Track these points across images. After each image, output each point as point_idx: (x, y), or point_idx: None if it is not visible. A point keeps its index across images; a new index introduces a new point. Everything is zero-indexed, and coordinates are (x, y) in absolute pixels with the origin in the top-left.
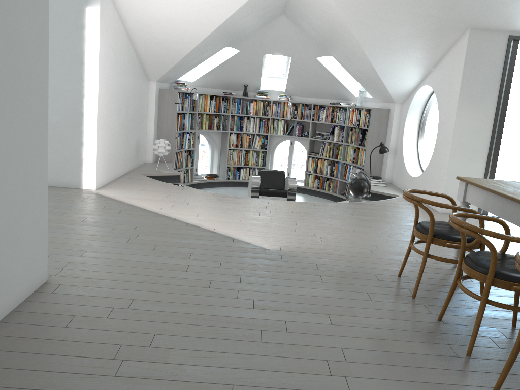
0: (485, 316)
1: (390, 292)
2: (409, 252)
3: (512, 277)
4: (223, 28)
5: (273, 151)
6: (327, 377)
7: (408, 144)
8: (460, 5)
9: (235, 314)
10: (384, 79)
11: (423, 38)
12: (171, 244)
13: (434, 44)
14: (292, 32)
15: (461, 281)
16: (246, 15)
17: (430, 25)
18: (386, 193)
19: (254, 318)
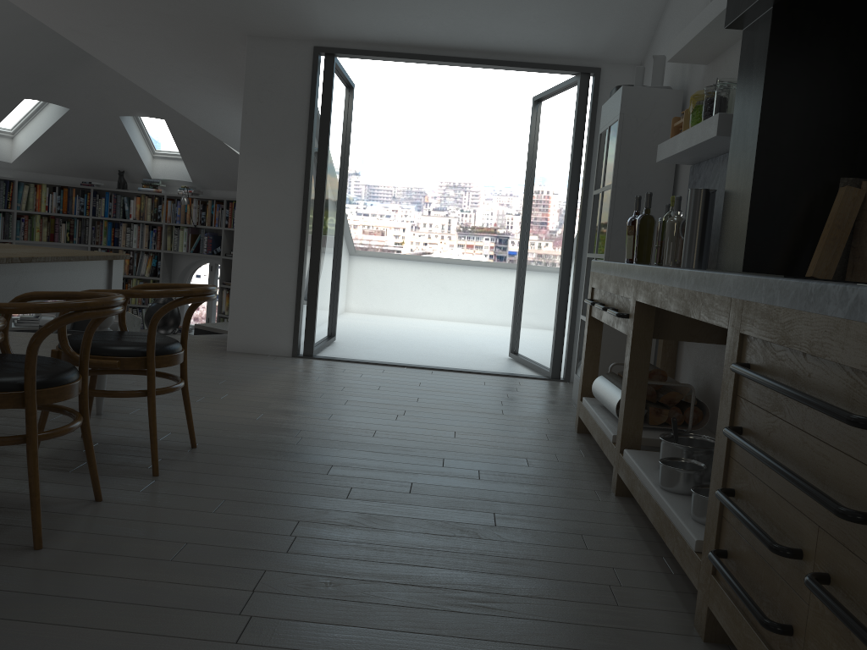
0: None
1: None
2: None
3: None
4: None
5: (185, 281)
6: None
7: None
8: None
9: None
10: (226, 140)
11: (200, 58)
12: None
13: (230, 70)
14: None
15: None
16: None
17: (185, 33)
18: (224, 330)
19: None
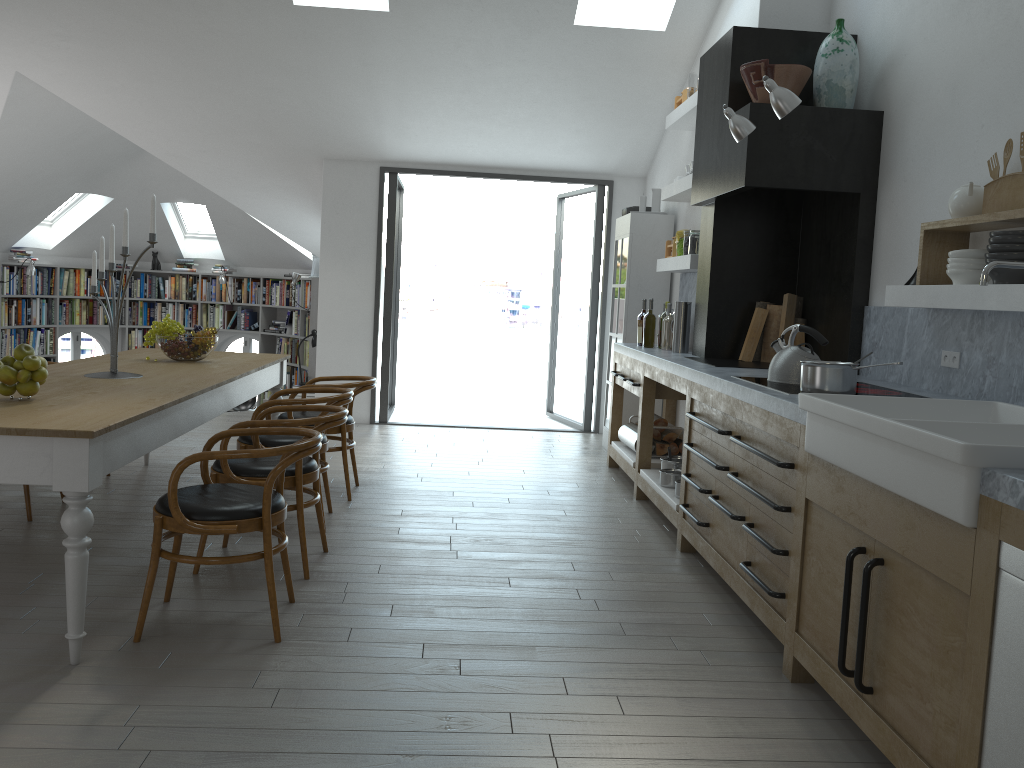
0: (49, 496)
1: None
2: None
3: None
4: (6, 167)
5: None
6: None
7: None
8: (280, 130)
9: None
10: (286, 234)
11: (278, 173)
12: None
13: (303, 182)
14: None
15: None
16: (39, 149)
17: (270, 156)
18: None
19: None
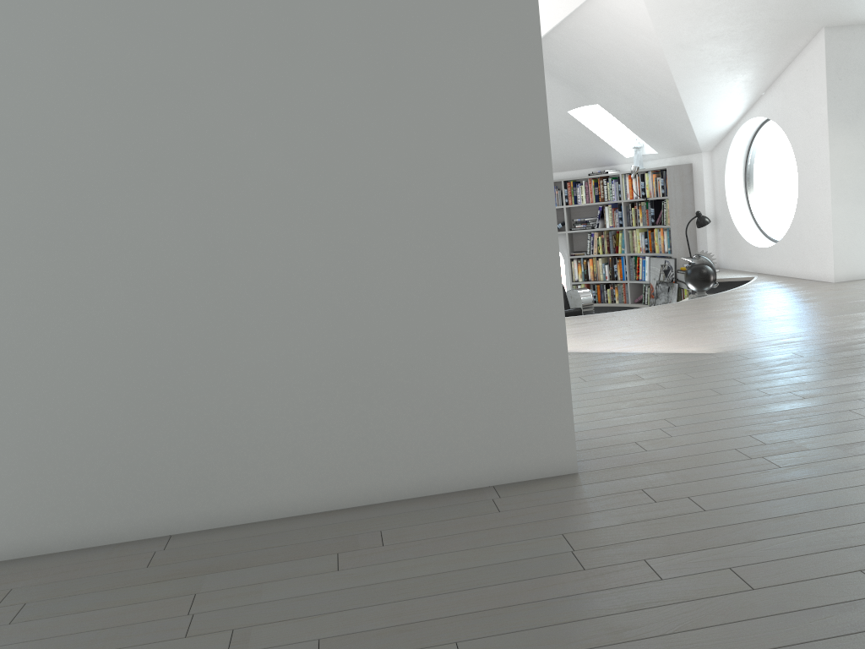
0: None
1: None
2: None
3: None
4: None
5: None
6: None
7: (736, 207)
8: None
9: (797, 406)
10: (694, 121)
11: (760, 52)
12: (594, 372)
13: (773, 58)
14: None
15: None
16: None
17: (773, 33)
18: (732, 278)
19: (822, 404)
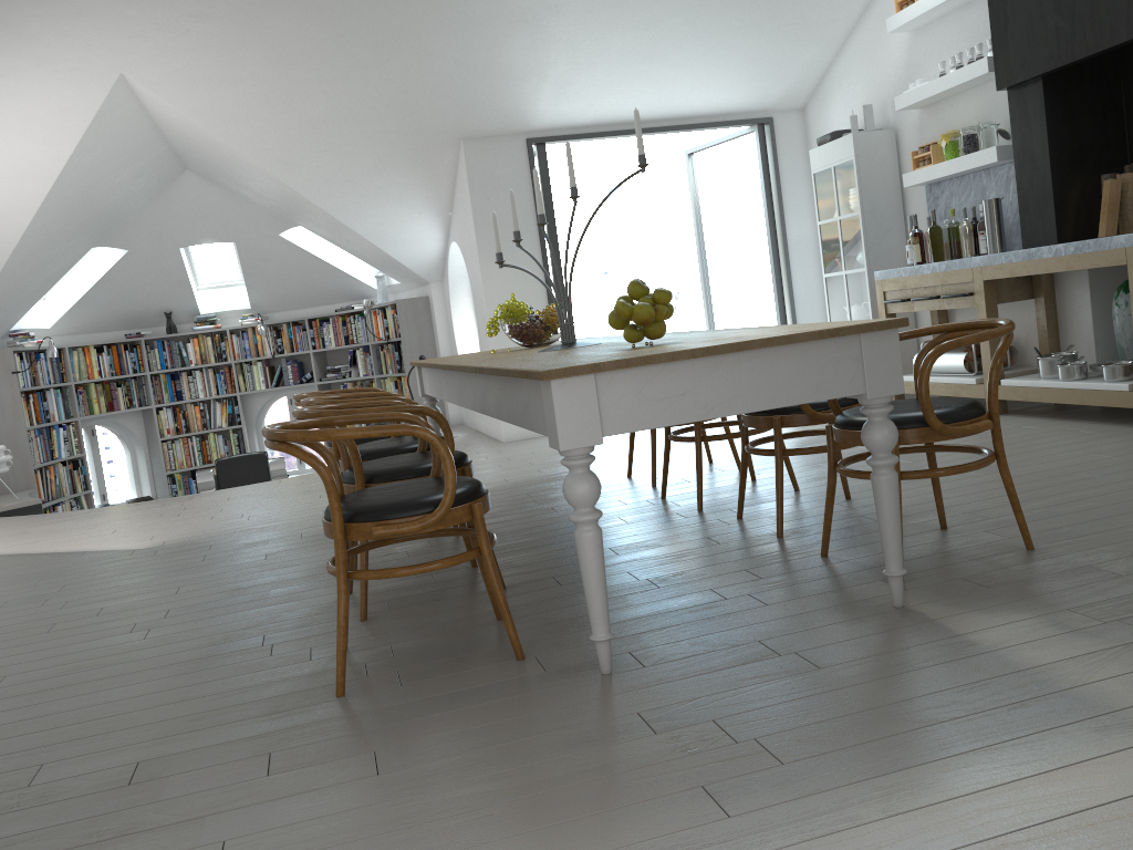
0: None
1: (306, 545)
2: None
3: (376, 453)
4: (51, 215)
5: (260, 424)
6: (122, 635)
7: (467, 349)
8: (423, 109)
9: (25, 620)
10: (385, 247)
11: (402, 167)
12: None
13: (427, 174)
14: (217, 197)
15: None
16: (89, 186)
17: (399, 146)
18: None
19: (54, 616)
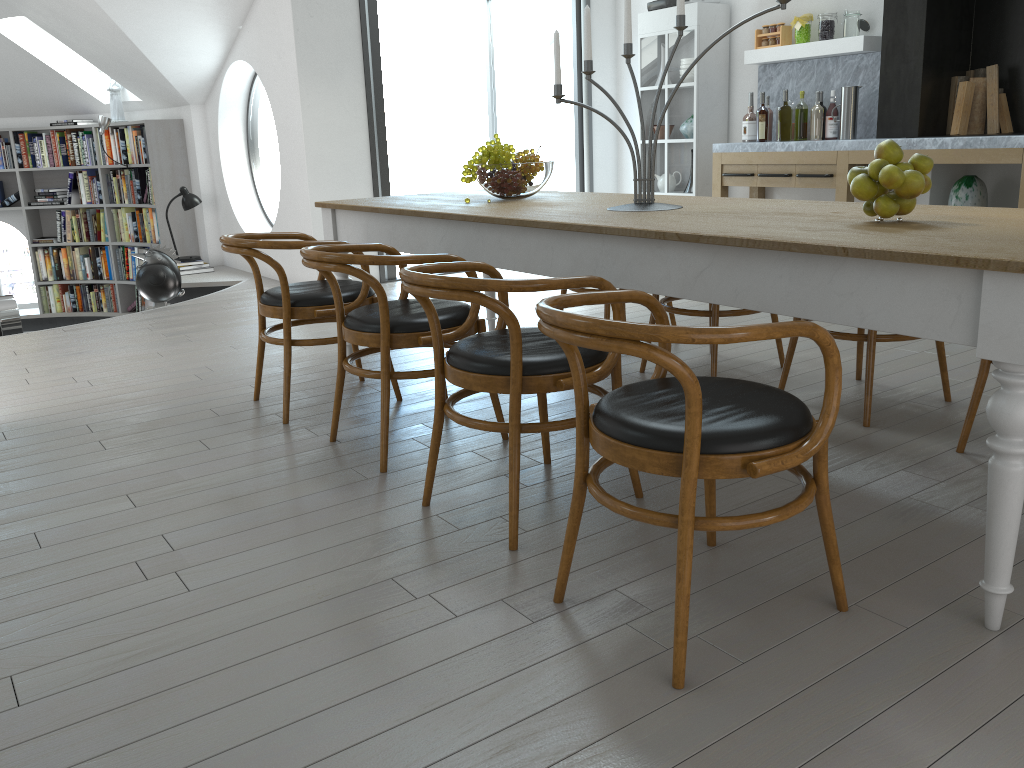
0: (404, 414)
1: (244, 427)
2: (262, 351)
3: (416, 324)
4: None
5: None
6: (140, 584)
7: (236, 183)
8: None
9: None
10: (153, 56)
11: None
12: None
13: None
14: None
15: (350, 361)
16: None
17: None
18: (215, 282)
19: None
